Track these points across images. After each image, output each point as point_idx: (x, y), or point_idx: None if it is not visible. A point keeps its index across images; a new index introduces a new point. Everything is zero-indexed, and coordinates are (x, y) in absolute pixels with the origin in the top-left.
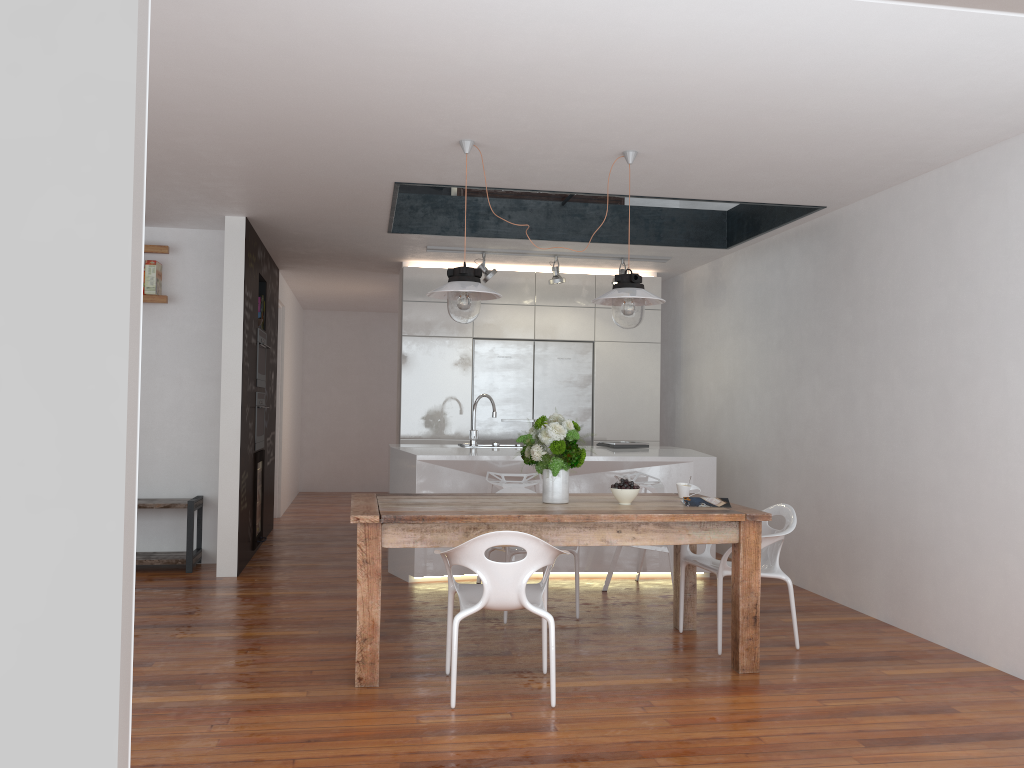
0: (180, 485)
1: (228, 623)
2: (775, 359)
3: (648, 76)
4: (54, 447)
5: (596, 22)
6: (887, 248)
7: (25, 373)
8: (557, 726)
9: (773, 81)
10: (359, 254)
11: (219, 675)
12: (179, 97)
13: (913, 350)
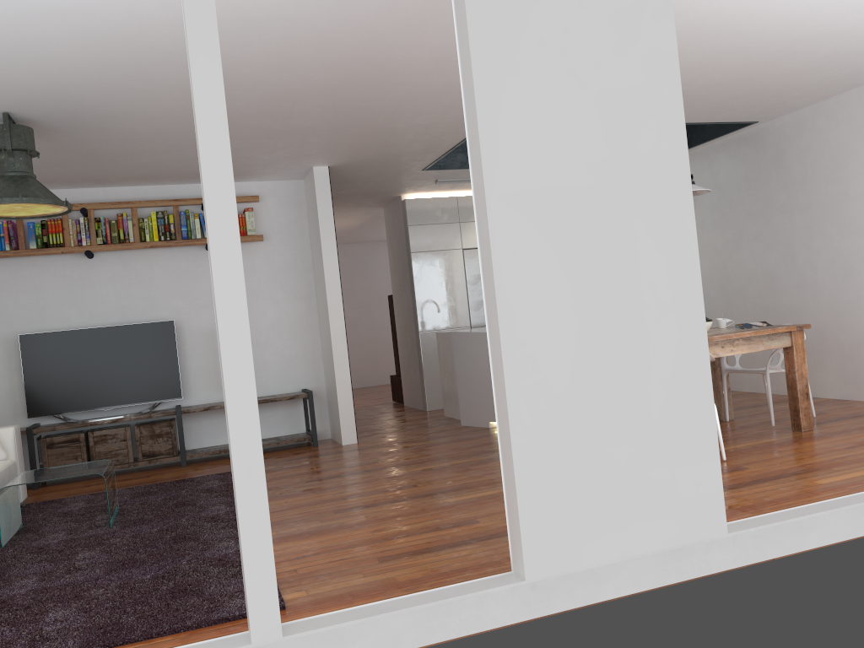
0: (287, 383)
1: (416, 462)
2: (711, 236)
3: (745, 35)
4: (667, 273)
5: (754, 1)
6: (815, 145)
7: (647, 231)
8: (744, 467)
9: (818, 33)
10: (375, 192)
11: (477, 482)
12: (410, 71)
13: (847, 212)
